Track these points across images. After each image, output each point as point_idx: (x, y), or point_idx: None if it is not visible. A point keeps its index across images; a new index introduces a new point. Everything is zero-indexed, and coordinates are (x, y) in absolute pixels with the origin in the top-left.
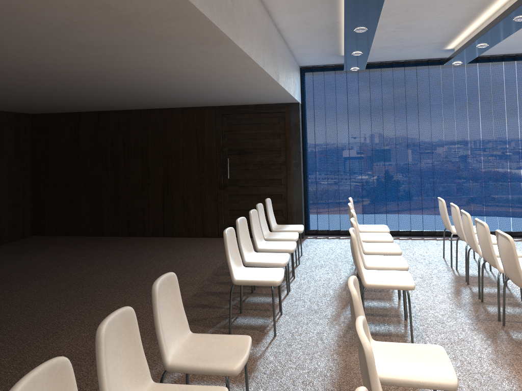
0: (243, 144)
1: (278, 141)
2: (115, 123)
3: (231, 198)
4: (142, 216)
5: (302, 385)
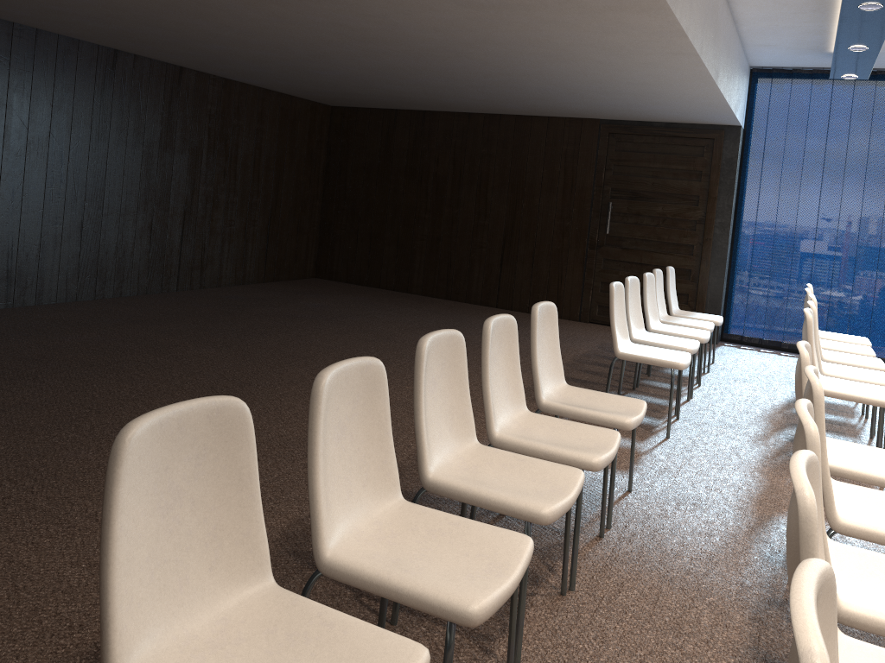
0: (638, 183)
1: (696, 185)
2: (445, 131)
3: (607, 265)
4: (469, 273)
5: (705, 489)
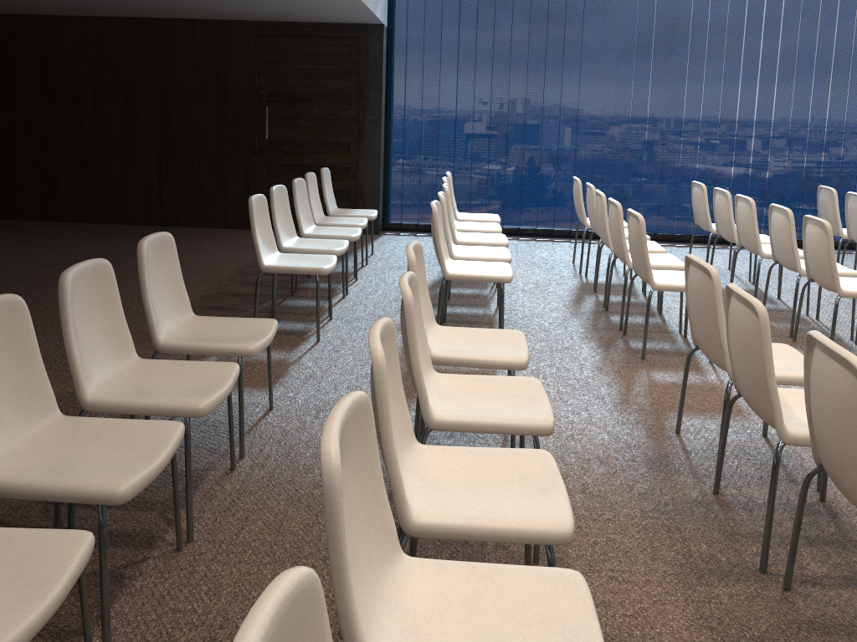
0: (293, 86)
1: (348, 85)
2: (77, 39)
3: (270, 170)
4: (126, 193)
5: (347, 389)
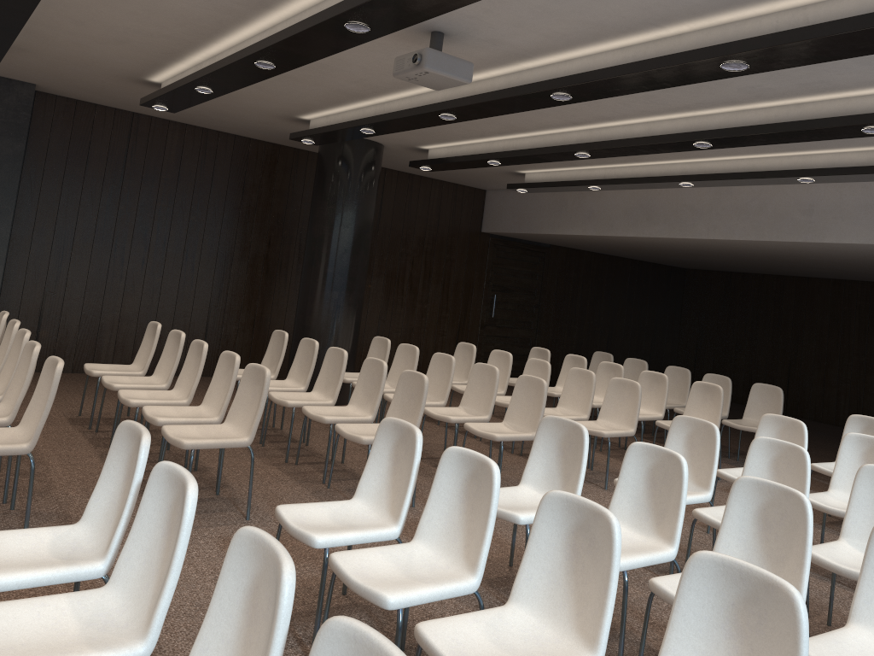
0: None
1: None
2: None
3: None
4: None
5: None
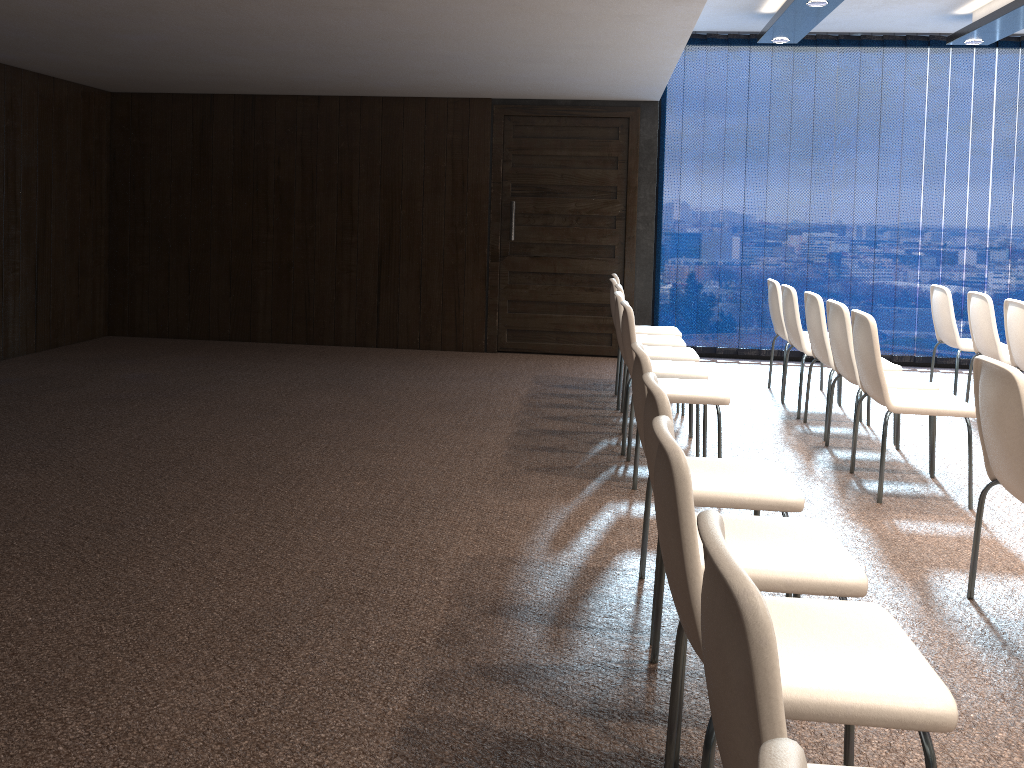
0: (544, 176)
1: (613, 174)
2: (287, 122)
3: (514, 279)
4: (337, 306)
5: None
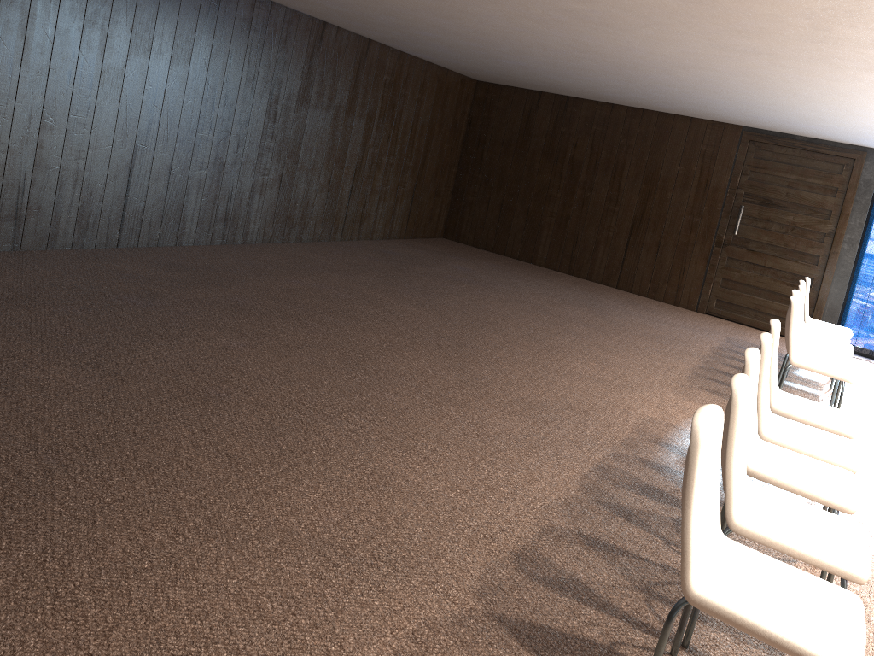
0: (772, 191)
1: (830, 201)
2: (587, 118)
3: (730, 264)
4: (594, 253)
5: None
